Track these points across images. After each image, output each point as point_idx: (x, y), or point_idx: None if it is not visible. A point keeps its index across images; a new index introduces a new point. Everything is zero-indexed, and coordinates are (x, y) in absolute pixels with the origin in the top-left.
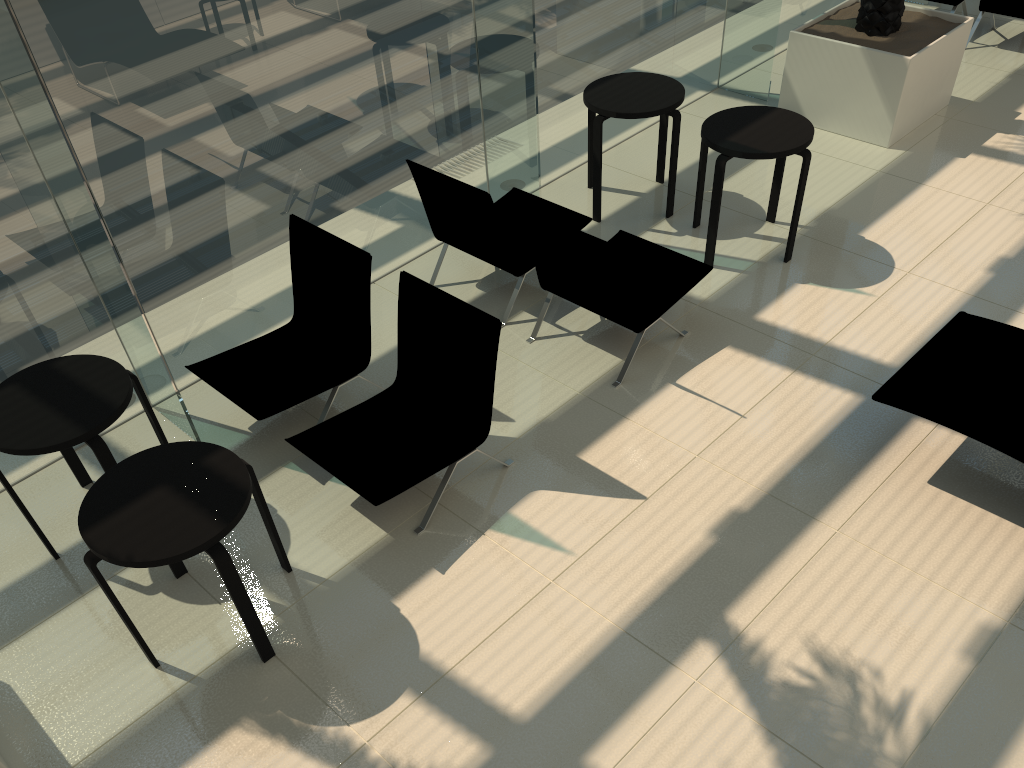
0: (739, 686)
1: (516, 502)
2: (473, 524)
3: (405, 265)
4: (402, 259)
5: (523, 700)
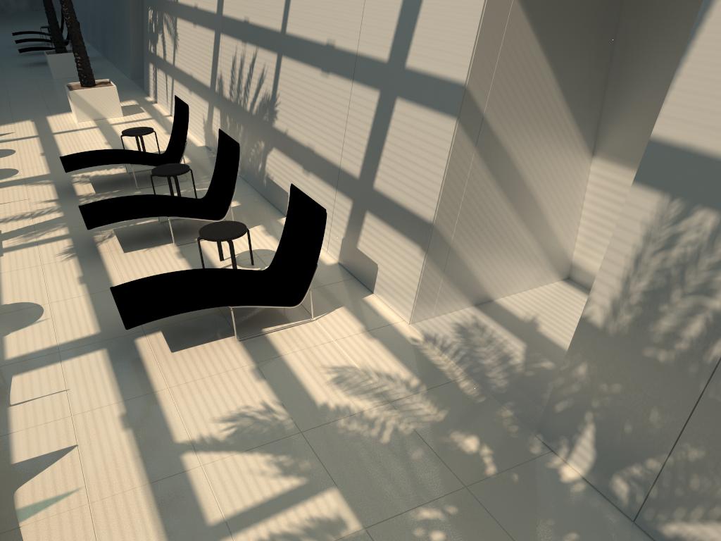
0: (217, 451)
1: (14, 503)
2: (6, 530)
3: None
4: None
5: (154, 540)
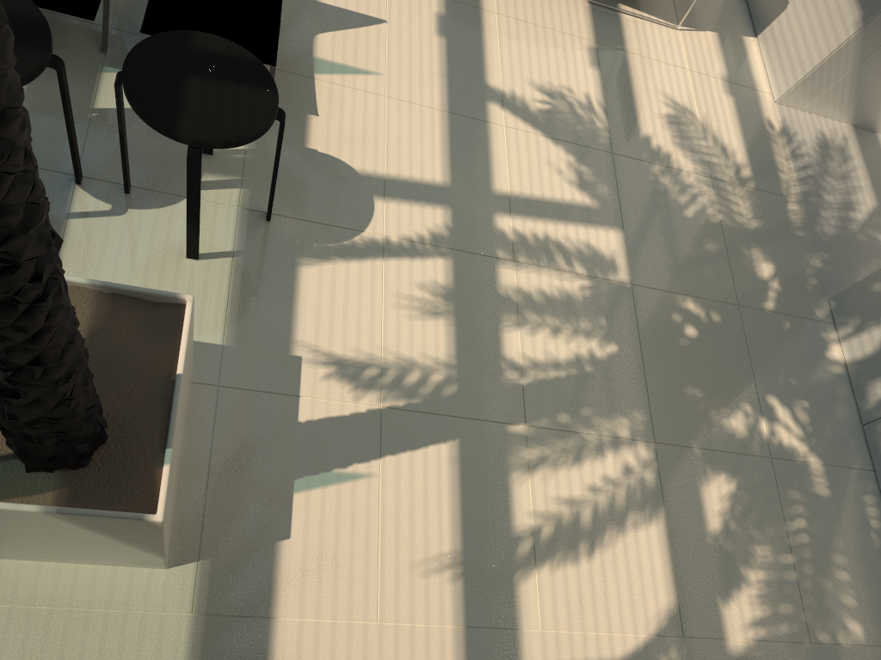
0: (523, 121)
1: (312, 48)
2: (301, 74)
3: None
4: None
5: (438, 174)
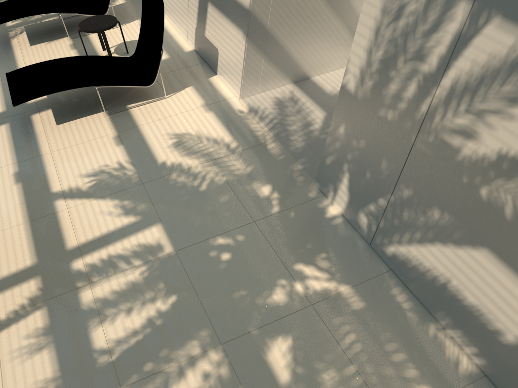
0: (80, 198)
1: None
2: None
3: None
4: None
5: (28, 260)
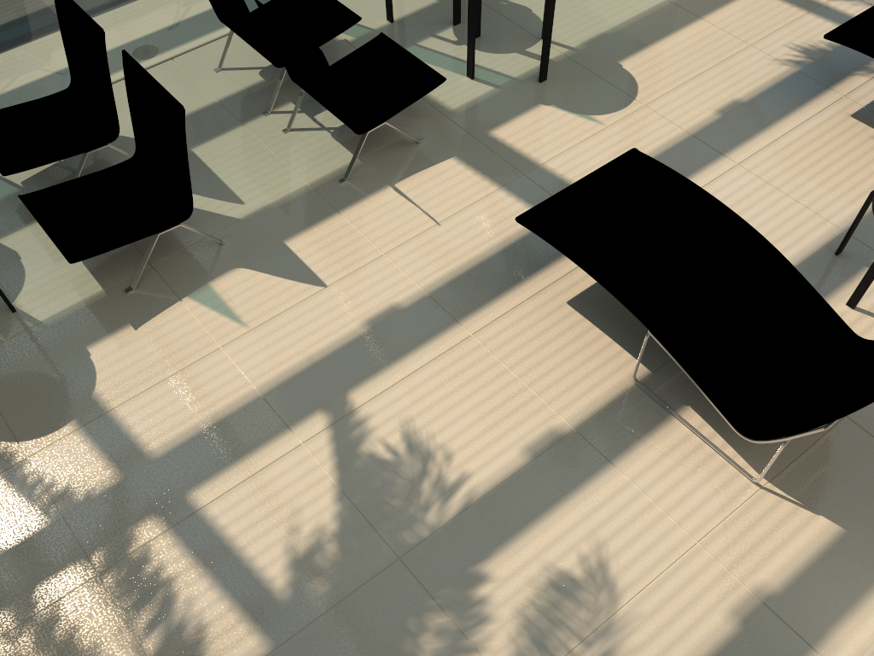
0: (334, 452)
1: (218, 276)
2: (175, 291)
3: (205, 45)
4: (202, 39)
5: (160, 441)
